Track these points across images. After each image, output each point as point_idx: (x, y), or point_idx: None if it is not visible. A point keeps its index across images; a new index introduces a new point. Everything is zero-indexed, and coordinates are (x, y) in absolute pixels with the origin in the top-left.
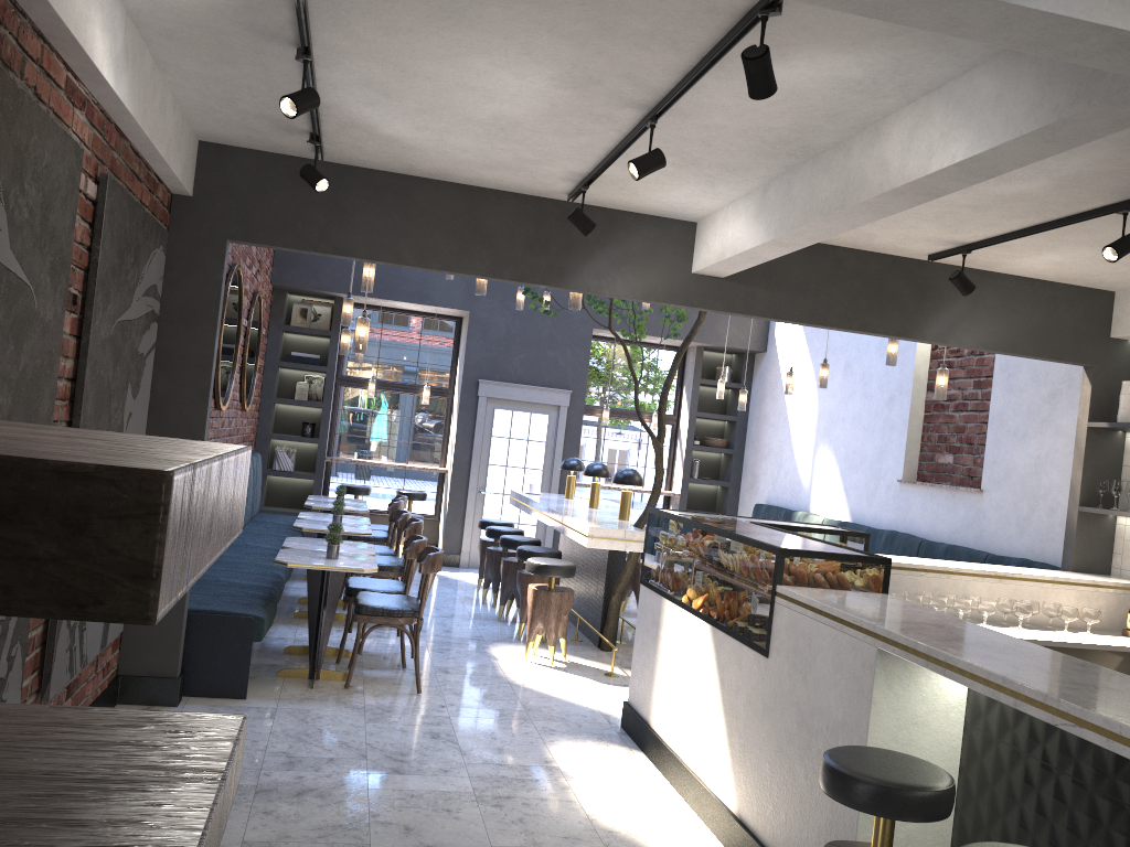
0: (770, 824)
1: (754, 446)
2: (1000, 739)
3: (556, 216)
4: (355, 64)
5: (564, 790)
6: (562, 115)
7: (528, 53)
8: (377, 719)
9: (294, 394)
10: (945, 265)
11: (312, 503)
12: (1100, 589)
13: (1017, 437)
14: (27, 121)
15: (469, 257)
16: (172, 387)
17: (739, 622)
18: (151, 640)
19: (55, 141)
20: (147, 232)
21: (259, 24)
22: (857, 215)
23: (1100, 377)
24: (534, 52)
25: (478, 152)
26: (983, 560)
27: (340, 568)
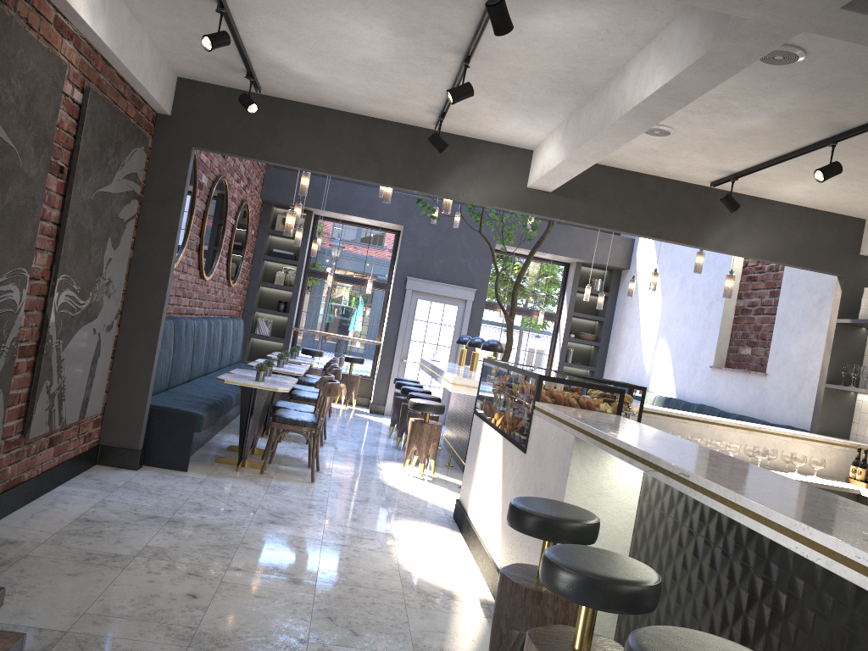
0: None
1: (615, 340)
2: (655, 506)
3: (428, 141)
4: (259, 16)
5: (389, 546)
6: (407, 58)
7: (366, 8)
8: (275, 493)
9: (274, 280)
10: (726, 191)
11: (273, 355)
12: (832, 446)
13: (794, 333)
14: (14, 38)
15: (362, 167)
16: (148, 247)
17: (515, 431)
18: (123, 422)
19: (40, 56)
20: (128, 134)
21: None
22: (615, 136)
23: (849, 285)
24: (370, 7)
25: (362, 88)
26: None
27: (261, 386)
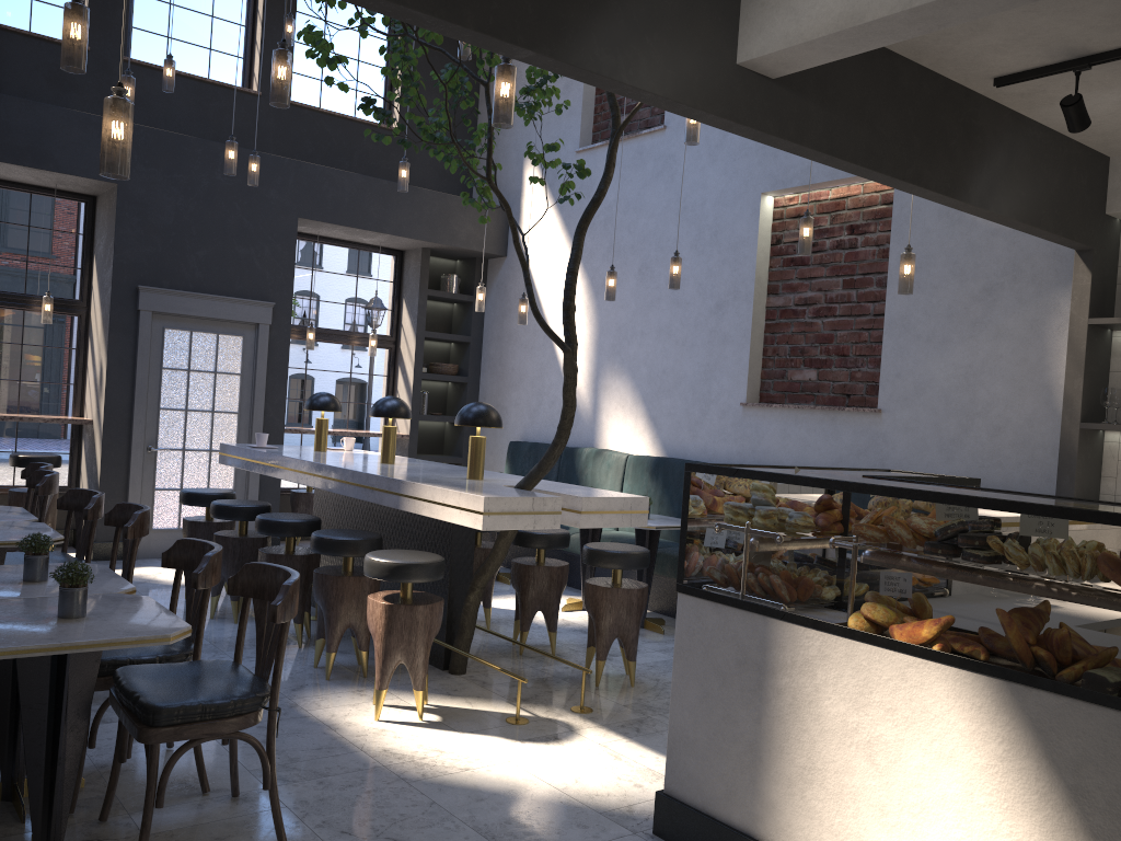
0: None
1: (496, 371)
2: None
3: None
4: None
5: None
6: None
7: None
8: None
9: None
10: (987, 100)
11: None
12: None
13: (934, 343)
14: None
15: None
16: None
17: None
18: None
19: None
20: None
21: None
22: None
23: (1098, 263)
24: None
25: None
26: None
27: (117, 643)
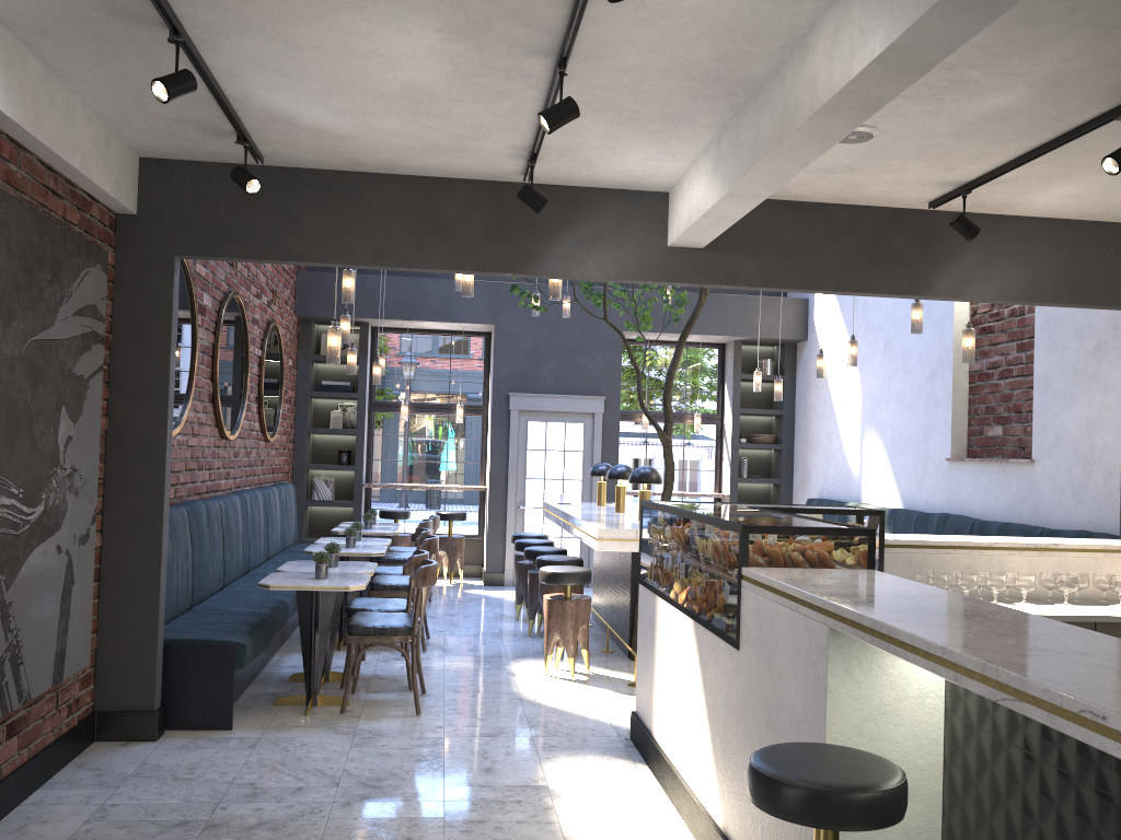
0: (750, 839)
1: (803, 439)
2: (980, 726)
3: (516, 200)
4: (236, 42)
5: (546, 810)
6: (470, 75)
7: (398, 1)
8: (365, 744)
9: (329, 423)
10: (951, 212)
11: (340, 529)
12: None
13: (1065, 398)
14: None
15: (427, 251)
16: (130, 411)
17: (715, 613)
18: (126, 673)
19: None
20: (71, 249)
21: (118, 6)
22: (802, 147)
23: None
24: None
25: (410, 135)
26: (1039, 536)
27: (324, 587)
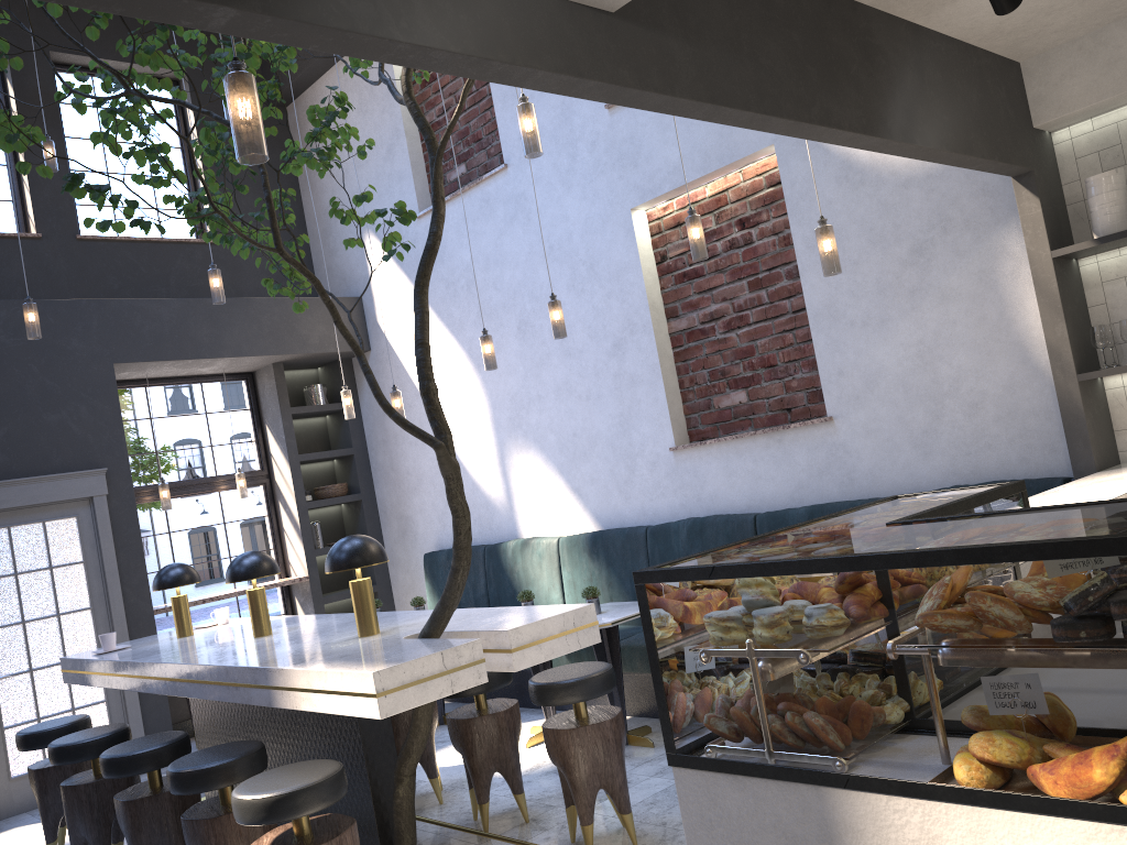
0: None
1: (390, 479)
2: None
3: None
4: None
5: None
6: None
7: None
8: None
9: None
10: (877, 11)
11: None
12: None
13: (873, 326)
14: None
15: None
16: None
17: None
18: None
19: None
20: None
21: None
22: None
23: (1042, 185)
24: None
25: None
26: None
27: None
